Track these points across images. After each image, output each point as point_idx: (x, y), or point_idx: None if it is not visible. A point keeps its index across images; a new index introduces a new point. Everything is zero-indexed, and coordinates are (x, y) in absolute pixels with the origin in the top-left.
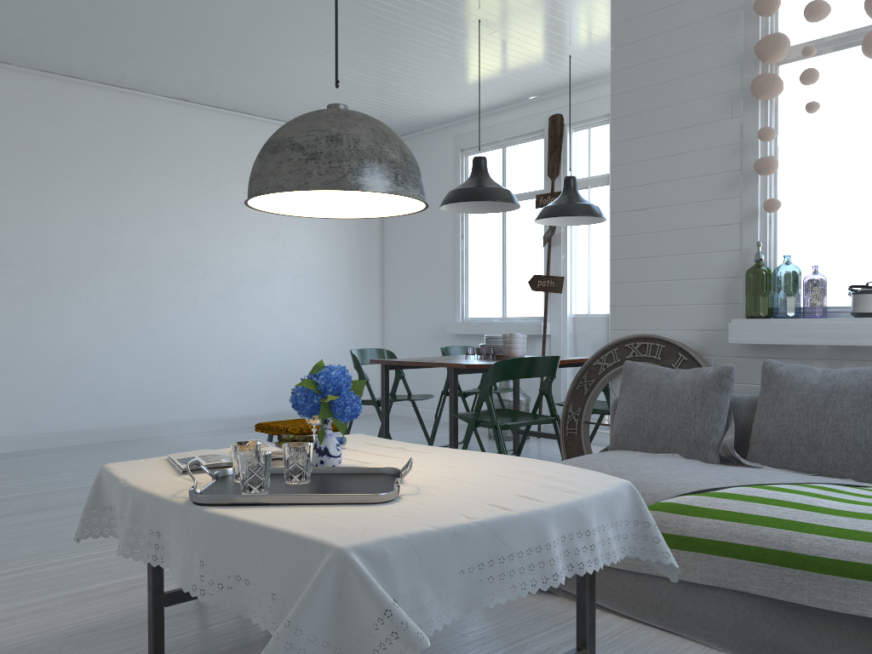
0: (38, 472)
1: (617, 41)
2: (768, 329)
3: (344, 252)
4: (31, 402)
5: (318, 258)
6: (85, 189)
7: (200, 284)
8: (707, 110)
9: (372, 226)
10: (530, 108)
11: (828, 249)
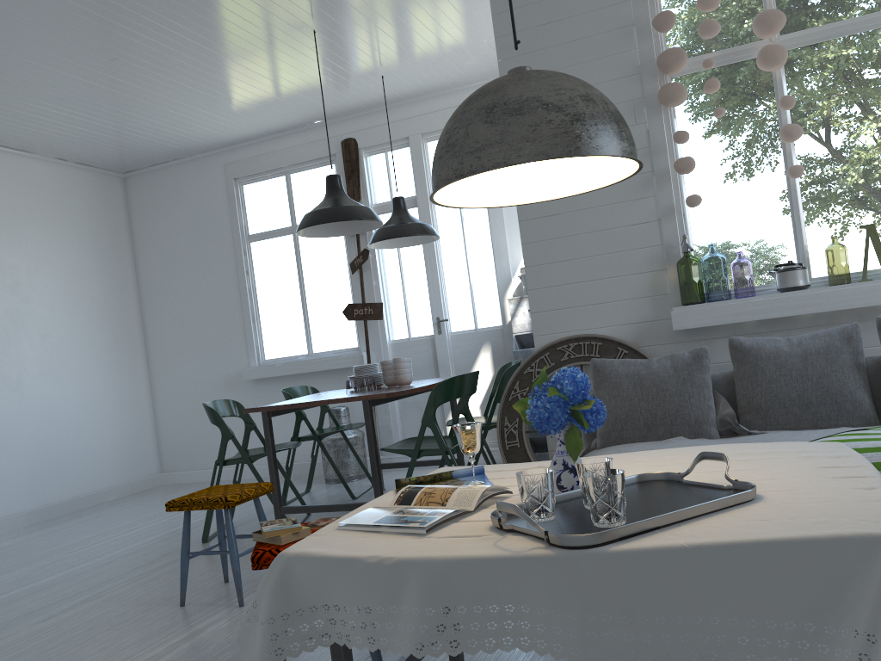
0: None
1: (504, 53)
2: (710, 312)
3: (98, 302)
4: None
5: (69, 311)
6: None
7: None
8: None
9: (125, 270)
10: (316, 133)
11: (739, 237)
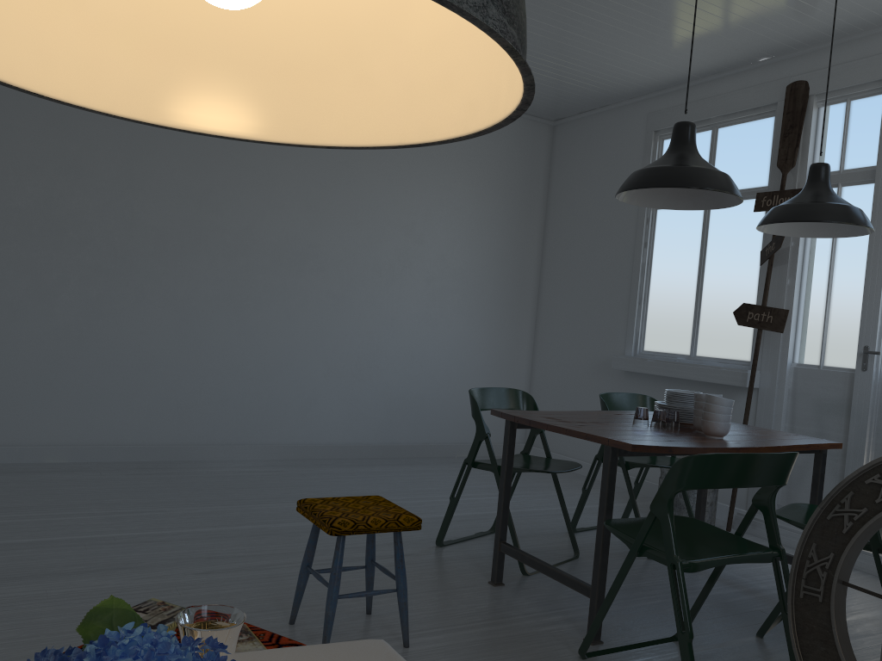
0: (67, 501)
1: None
2: None
3: (493, 254)
4: (97, 405)
5: (460, 259)
6: (184, 156)
7: (312, 281)
8: None
9: (532, 225)
10: (759, 74)
11: None
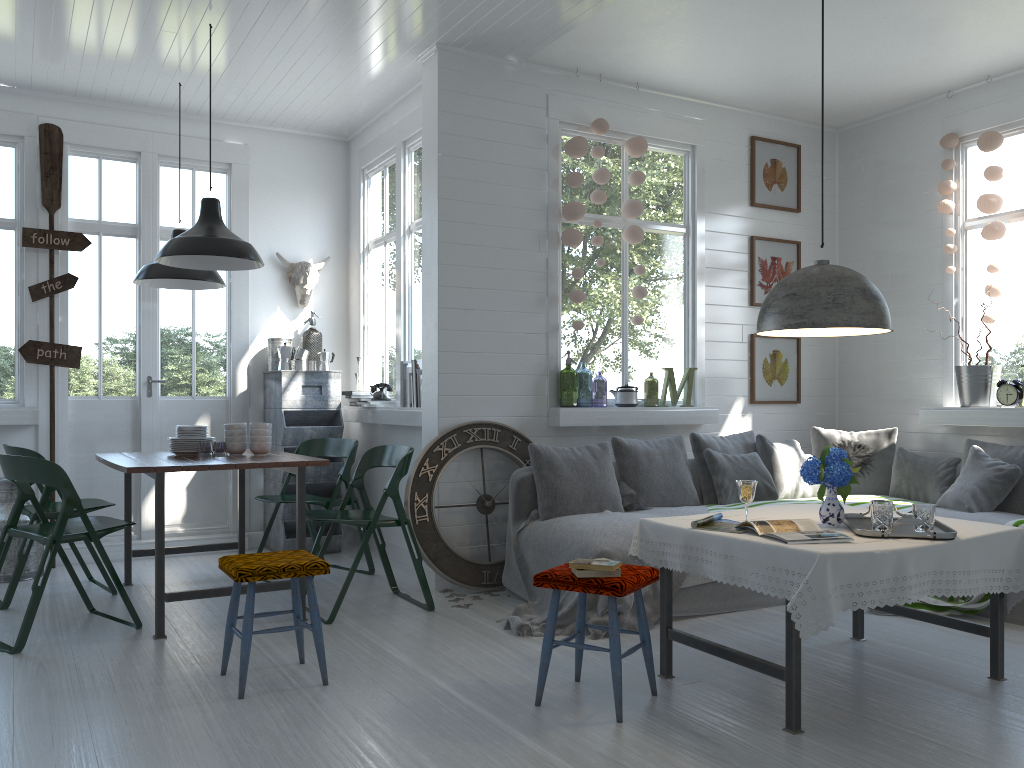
0: None
1: (445, 149)
2: (585, 415)
3: None
4: None
5: None
6: None
7: None
8: (522, 239)
9: None
10: None
11: (590, 359)
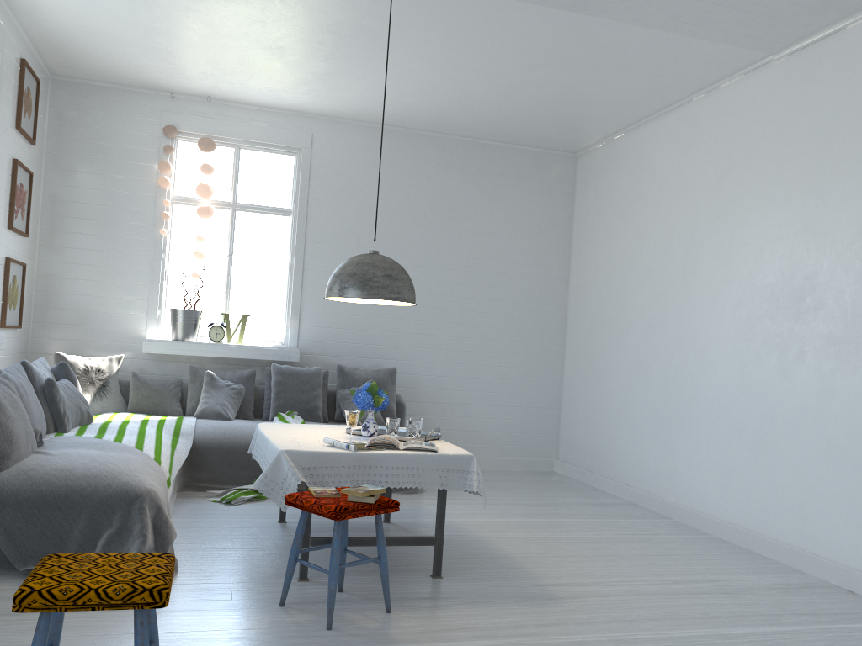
0: None
1: None
2: None
3: None
4: None
5: None
6: None
7: None
8: None
9: None
10: None
11: None
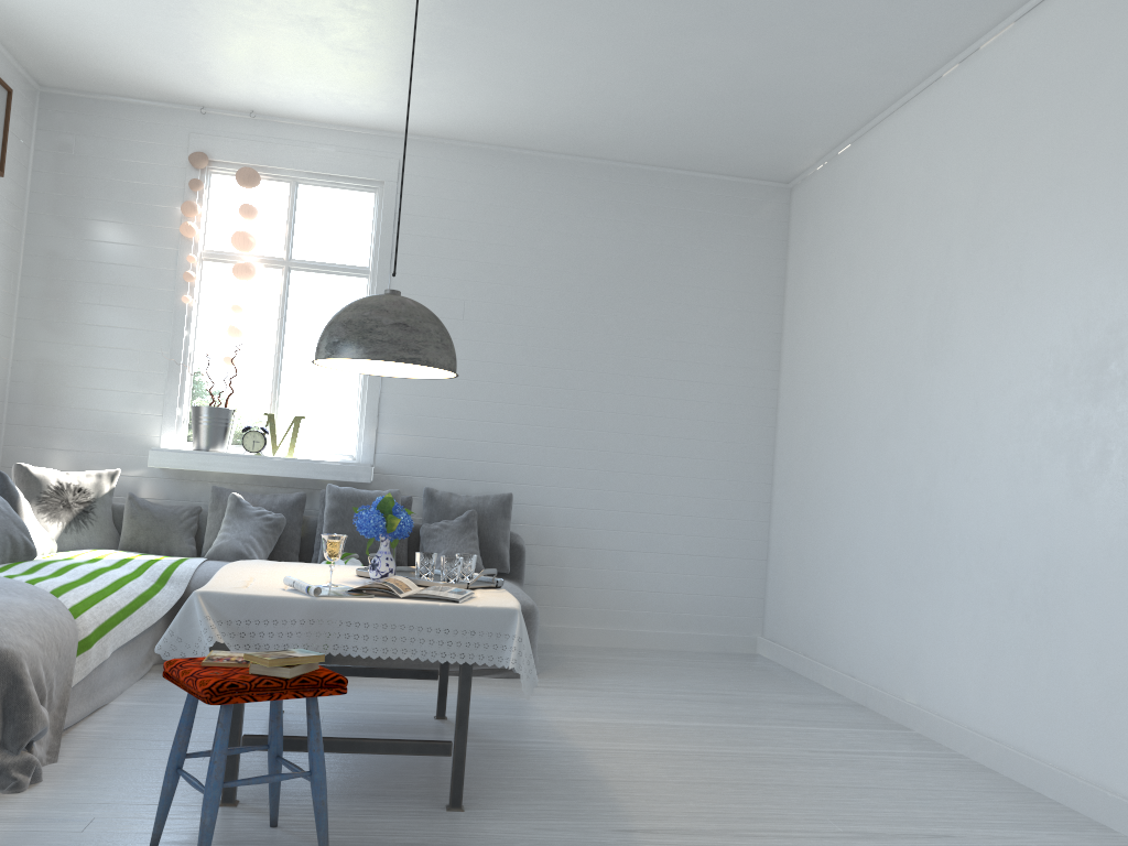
0: None
1: None
2: None
3: None
4: None
5: None
6: None
7: None
8: None
9: None
10: None
11: None
